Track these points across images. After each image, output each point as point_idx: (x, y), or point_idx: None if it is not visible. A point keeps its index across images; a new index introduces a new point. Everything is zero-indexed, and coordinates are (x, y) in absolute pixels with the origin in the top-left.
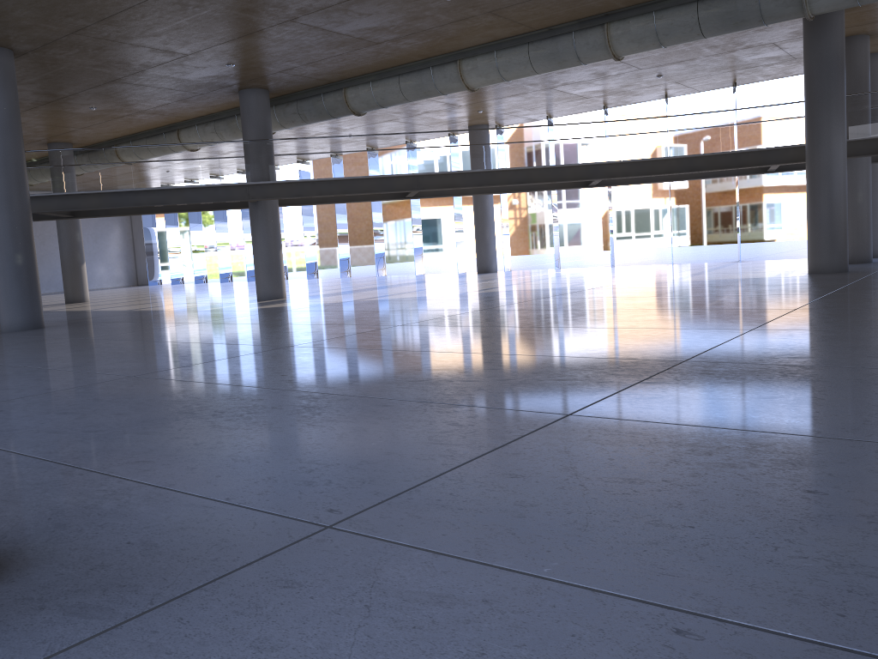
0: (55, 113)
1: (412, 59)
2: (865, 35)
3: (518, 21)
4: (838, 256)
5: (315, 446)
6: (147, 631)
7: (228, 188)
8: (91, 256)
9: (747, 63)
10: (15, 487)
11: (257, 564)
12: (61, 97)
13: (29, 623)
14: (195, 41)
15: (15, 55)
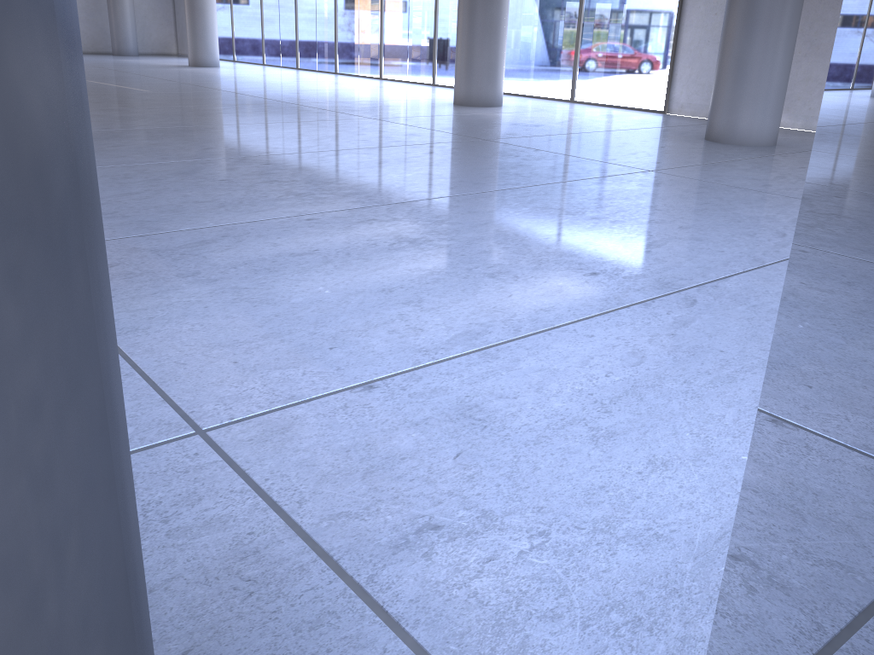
0: None
1: None
2: None
3: None
4: None
5: None
6: None
7: None
8: None
9: None
10: None
11: None
12: None
13: None
14: None
15: None
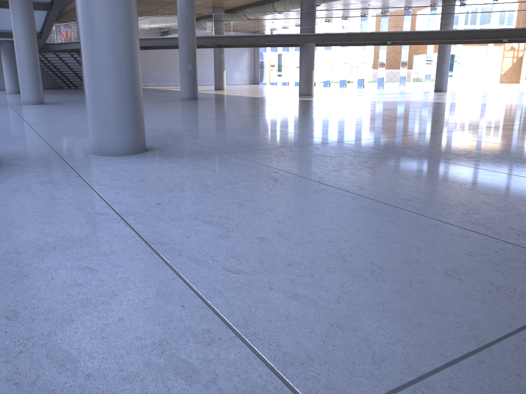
0: None
1: None
2: None
3: None
4: None
5: (247, 140)
6: (171, 160)
7: (288, 36)
8: (233, 66)
9: None
10: (159, 139)
11: (203, 155)
12: None
13: (150, 157)
14: None
15: None
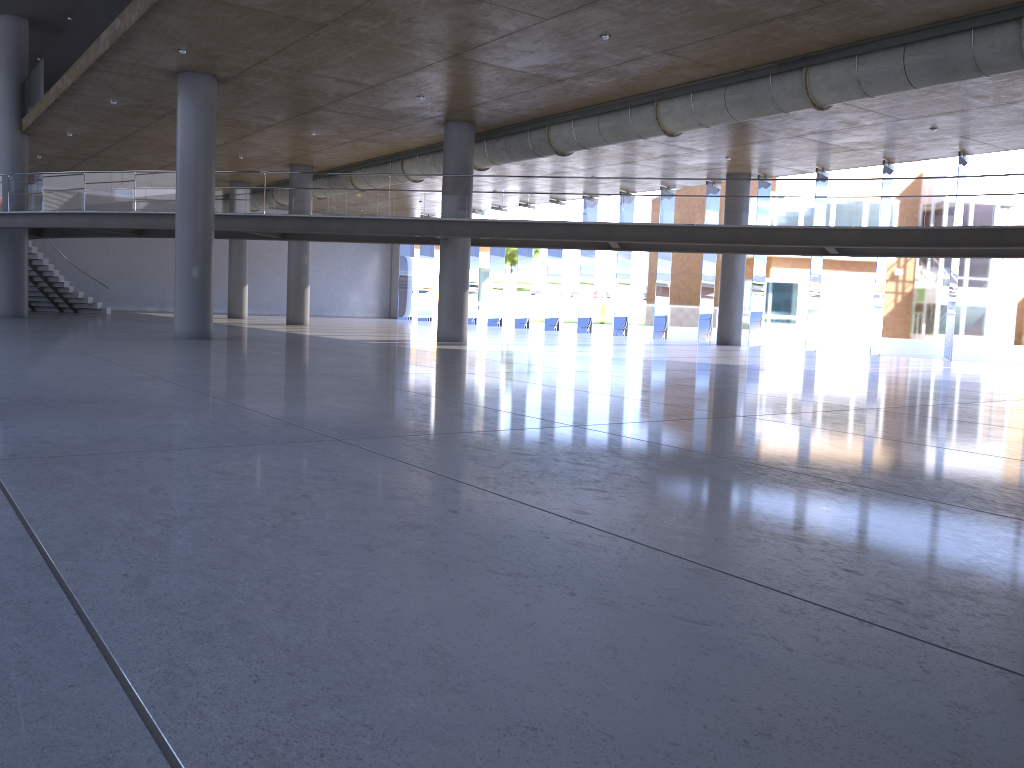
0: (281, 136)
1: (609, 98)
2: None
3: (702, 61)
4: None
5: (118, 428)
6: None
7: (413, 222)
8: (347, 282)
9: None
10: None
11: None
12: (279, 121)
13: None
14: (374, 73)
15: (219, 81)
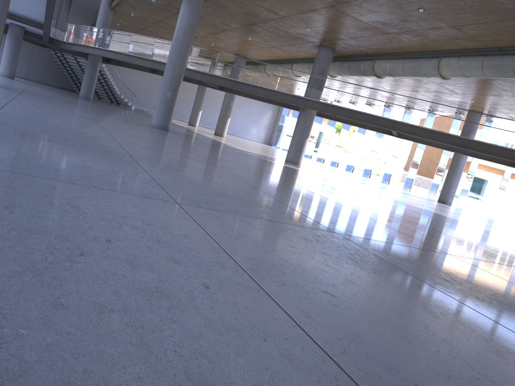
0: (233, 37)
1: (413, 50)
2: None
3: (475, 37)
4: None
5: (51, 160)
6: None
7: (288, 95)
8: (252, 122)
9: None
10: None
11: None
12: (233, 28)
13: None
14: (286, 9)
15: None
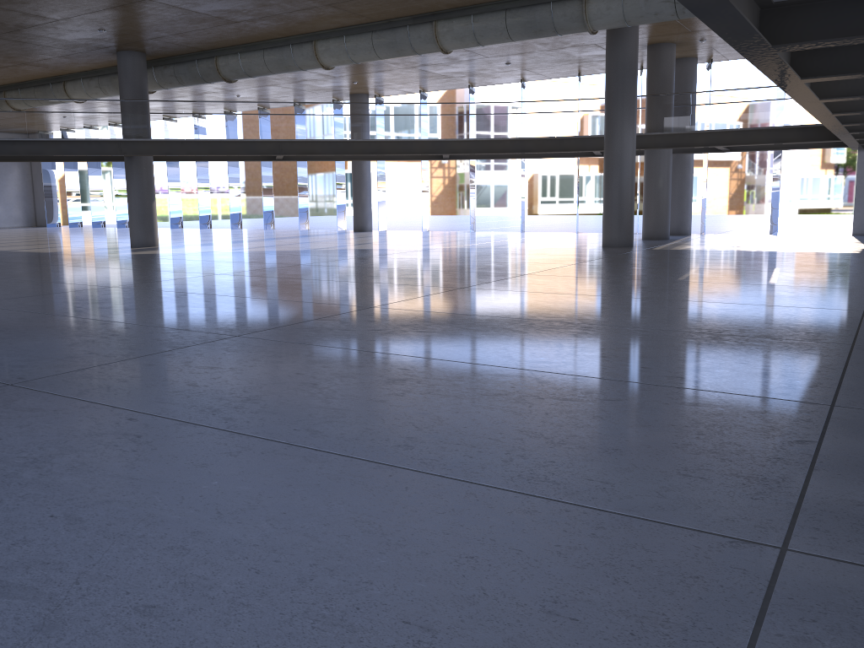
0: None
1: (273, 36)
2: (671, 43)
3: (357, 13)
4: (624, 233)
5: (49, 349)
6: None
7: (101, 143)
8: None
9: (581, 58)
10: None
11: None
12: None
13: None
14: (63, 10)
15: None
